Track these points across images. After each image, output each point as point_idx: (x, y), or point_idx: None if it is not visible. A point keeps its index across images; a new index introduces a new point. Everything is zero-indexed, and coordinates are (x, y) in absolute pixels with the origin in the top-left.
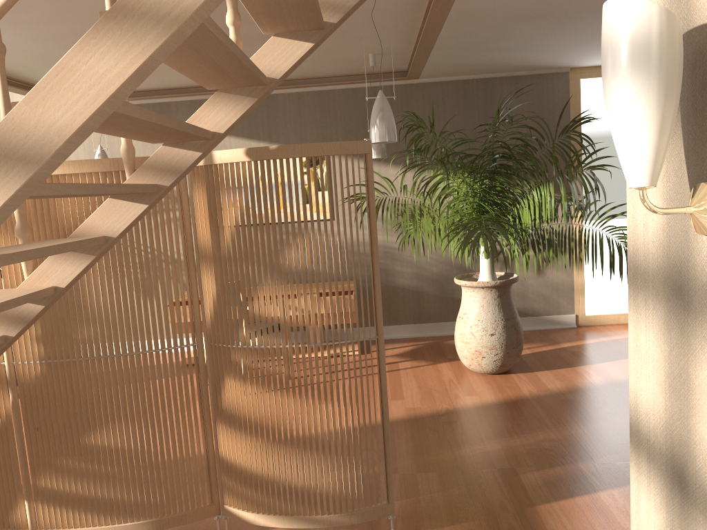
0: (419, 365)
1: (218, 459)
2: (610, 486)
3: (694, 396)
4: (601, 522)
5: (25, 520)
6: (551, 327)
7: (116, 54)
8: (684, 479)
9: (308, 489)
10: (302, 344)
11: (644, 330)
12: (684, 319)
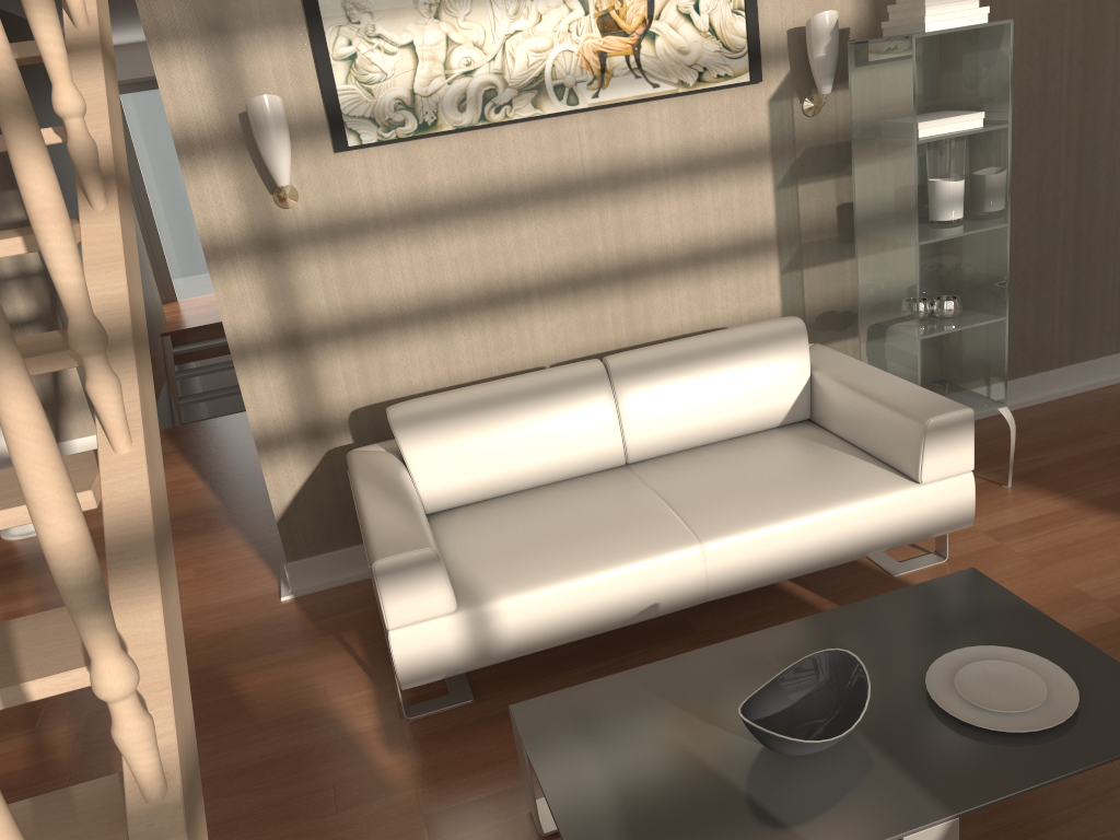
0: None
1: None
2: None
3: (296, 291)
4: None
5: None
6: None
7: (113, 87)
8: (298, 338)
9: None
10: None
11: (236, 281)
12: (278, 256)
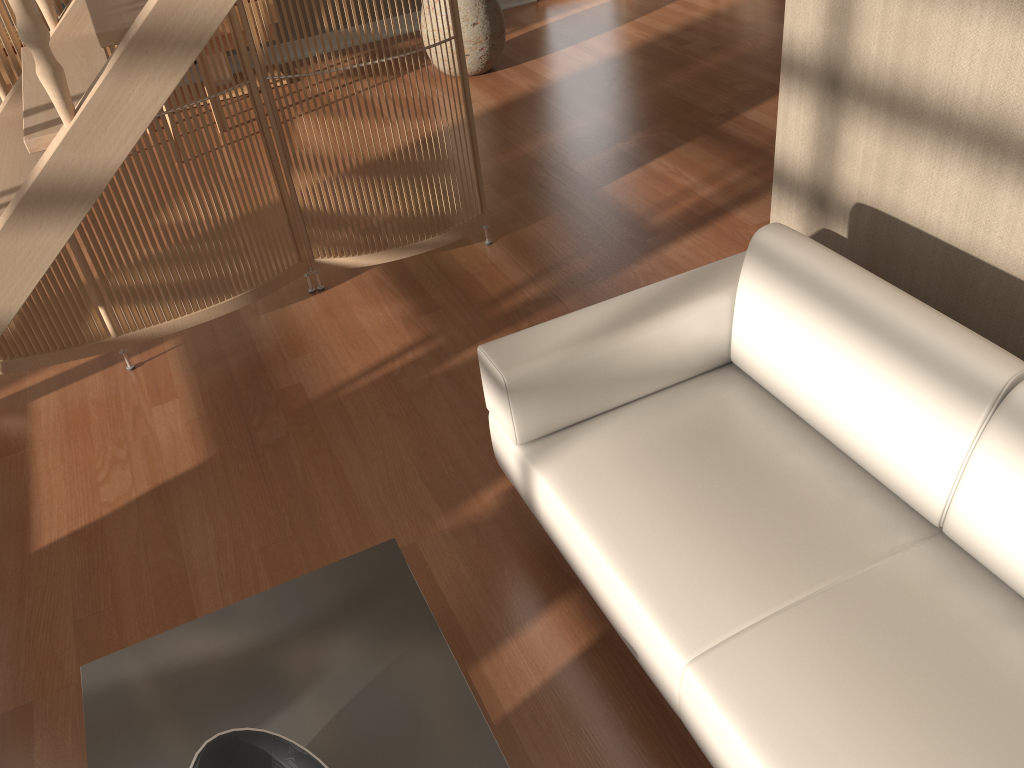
0: (380, 82)
1: (299, 212)
2: (655, 156)
3: (854, 20)
4: (661, 186)
5: (103, 329)
6: (508, 6)
7: None
8: (837, 81)
9: (410, 217)
10: (385, 58)
11: None
12: None
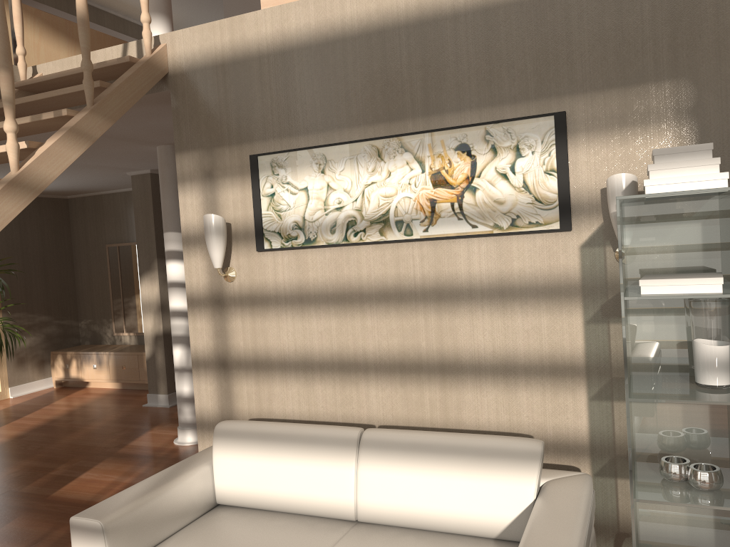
0: None
1: None
2: (82, 472)
3: (228, 333)
4: (95, 484)
5: None
6: None
7: (12, 203)
8: (226, 363)
9: None
10: None
11: (199, 320)
12: (222, 310)
